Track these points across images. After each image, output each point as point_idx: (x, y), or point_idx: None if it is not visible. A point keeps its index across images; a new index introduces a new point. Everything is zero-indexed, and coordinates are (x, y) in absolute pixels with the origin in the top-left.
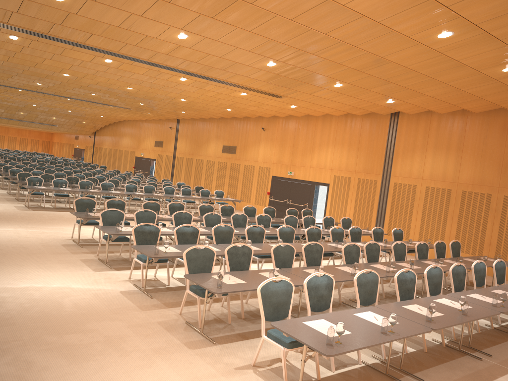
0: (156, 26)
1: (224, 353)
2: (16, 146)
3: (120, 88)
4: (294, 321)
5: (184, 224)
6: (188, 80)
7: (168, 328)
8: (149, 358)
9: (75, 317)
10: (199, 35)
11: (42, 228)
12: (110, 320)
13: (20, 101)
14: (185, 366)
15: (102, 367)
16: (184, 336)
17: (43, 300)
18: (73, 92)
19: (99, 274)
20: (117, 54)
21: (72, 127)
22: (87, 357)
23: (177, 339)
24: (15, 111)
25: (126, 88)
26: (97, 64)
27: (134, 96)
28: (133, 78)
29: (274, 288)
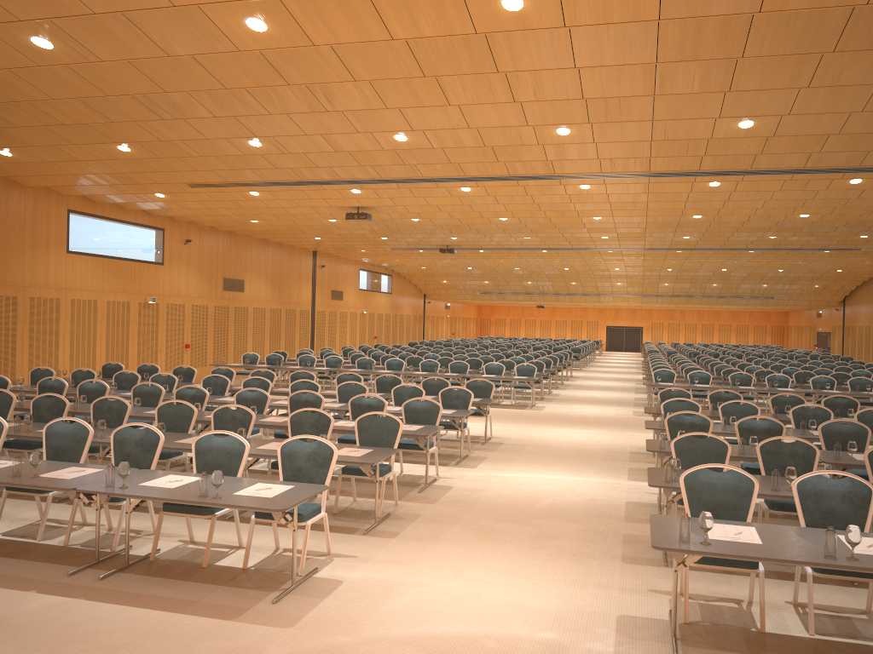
0: (695, 123)
1: (662, 575)
2: (730, 338)
3: (788, 218)
4: (696, 519)
5: (752, 416)
6: (865, 180)
7: (629, 541)
8: (557, 556)
9: (534, 512)
10: (753, 116)
11: (632, 434)
12: (569, 521)
13: (700, 268)
14: (586, 572)
15: (498, 550)
16: (636, 551)
17: (525, 494)
18: (739, 239)
19: (629, 483)
20: (710, 173)
21: (799, 296)
22: (495, 541)
23: (623, 551)
24: (704, 284)
25: (798, 216)
26: (710, 192)
27: (832, 227)
28: (778, 199)
29: (707, 479)
